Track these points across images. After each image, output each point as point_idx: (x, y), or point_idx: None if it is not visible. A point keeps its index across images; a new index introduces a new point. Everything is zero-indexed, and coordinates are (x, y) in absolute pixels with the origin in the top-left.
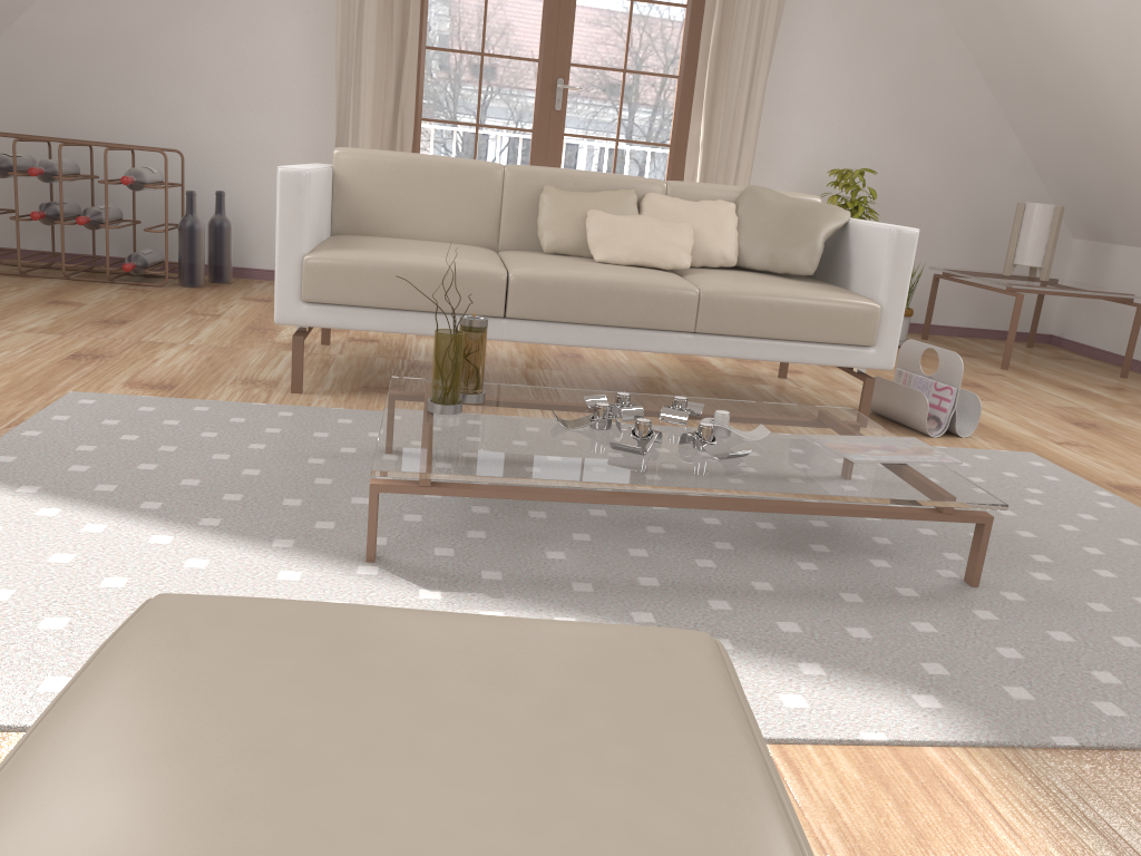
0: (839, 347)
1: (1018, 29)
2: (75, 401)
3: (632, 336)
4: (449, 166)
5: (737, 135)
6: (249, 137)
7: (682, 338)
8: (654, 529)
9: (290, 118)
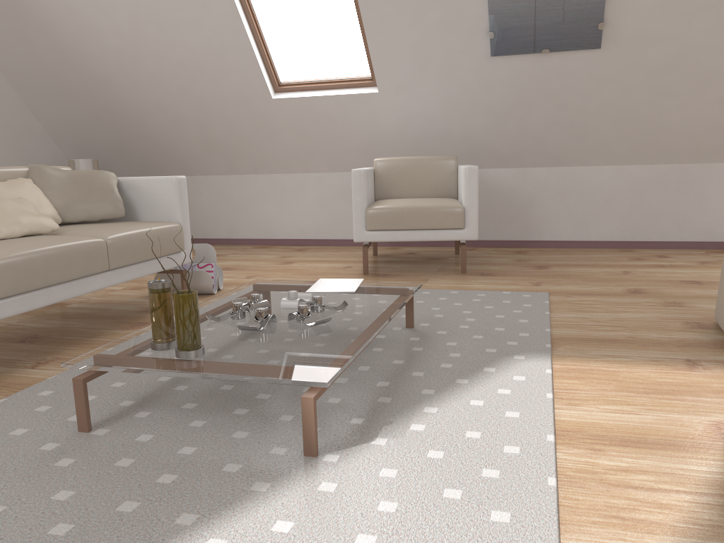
0: (171, 255)
1: (46, 52)
2: None
3: (76, 285)
4: None
5: None
6: None
7: (103, 276)
8: None
9: None
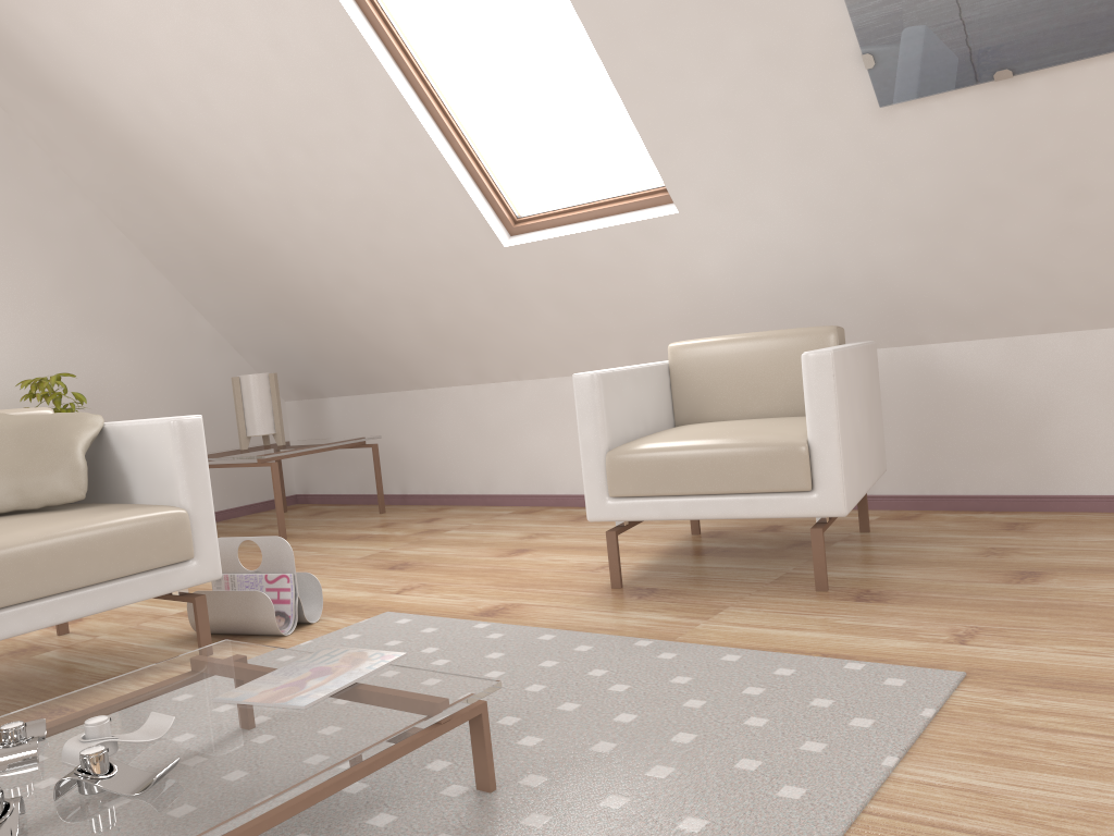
0: (154, 572)
1: (181, 213)
2: None
3: None
4: None
5: None
6: None
7: None
8: None
9: None
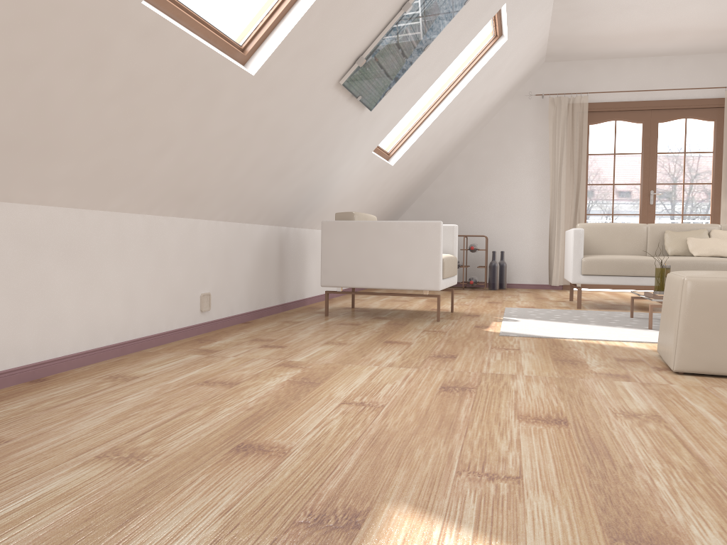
0: None
1: None
2: (511, 308)
3: None
4: (624, 226)
5: None
6: (511, 229)
7: None
8: None
9: (528, 219)
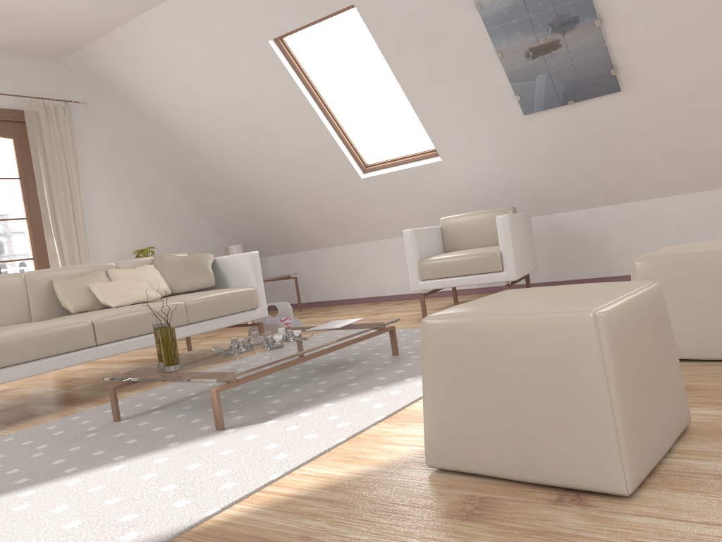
0: (246, 312)
1: (201, 168)
2: None
3: None
4: None
5: (74, 244)
6: None
7: (183, 328)
8: (285, 385)
9: None
